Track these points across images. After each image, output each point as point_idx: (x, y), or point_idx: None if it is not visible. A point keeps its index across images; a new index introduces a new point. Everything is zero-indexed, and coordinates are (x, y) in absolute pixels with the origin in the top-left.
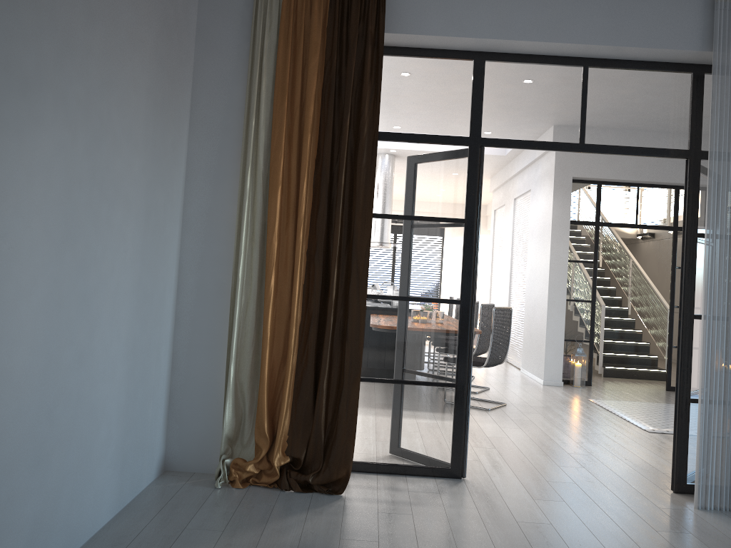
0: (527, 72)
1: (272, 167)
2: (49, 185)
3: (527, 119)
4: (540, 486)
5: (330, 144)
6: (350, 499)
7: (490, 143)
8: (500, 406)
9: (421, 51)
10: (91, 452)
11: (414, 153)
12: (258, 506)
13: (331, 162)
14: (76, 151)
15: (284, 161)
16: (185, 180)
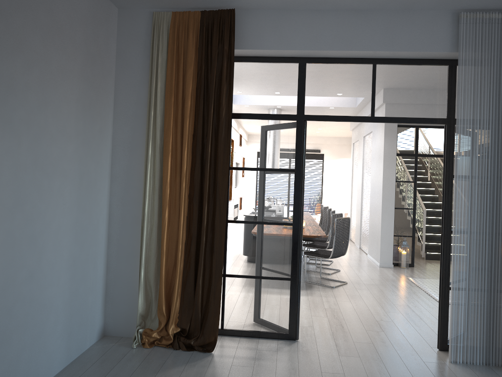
0: (334, 69)
1: (165, 141)
2: (1, 175)
3: (335, 101)
4: (347, 346)
5: (201, 125)
6: (216, 356)
7: (310, 118)
8: (342, 284)
9: (263, 59)
10: (43, 331)
11: (260, 126)
12: (155, 361)
13: (203, 136)
14: (20, 150)
15: (173, 137)
16: (111, 150)
